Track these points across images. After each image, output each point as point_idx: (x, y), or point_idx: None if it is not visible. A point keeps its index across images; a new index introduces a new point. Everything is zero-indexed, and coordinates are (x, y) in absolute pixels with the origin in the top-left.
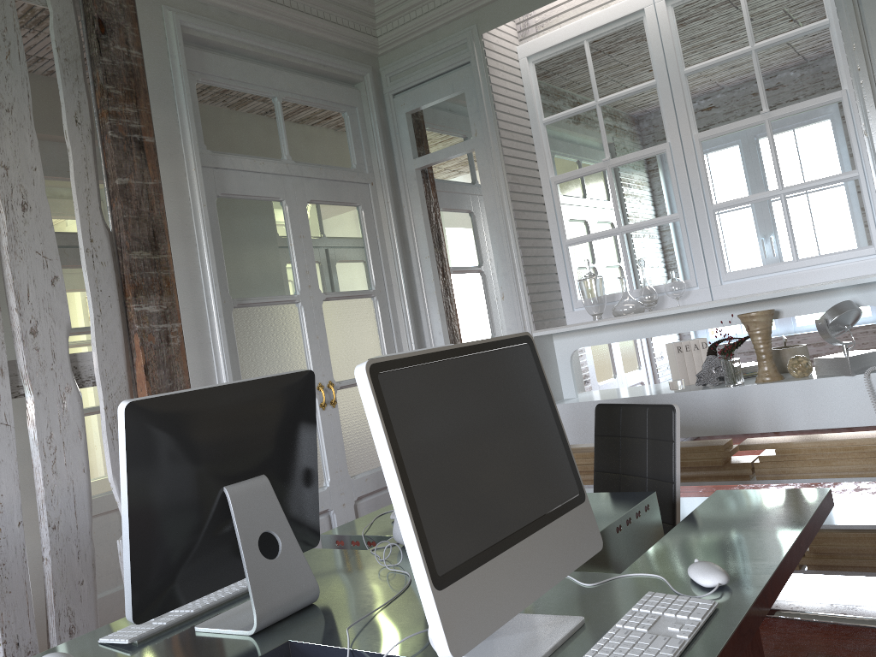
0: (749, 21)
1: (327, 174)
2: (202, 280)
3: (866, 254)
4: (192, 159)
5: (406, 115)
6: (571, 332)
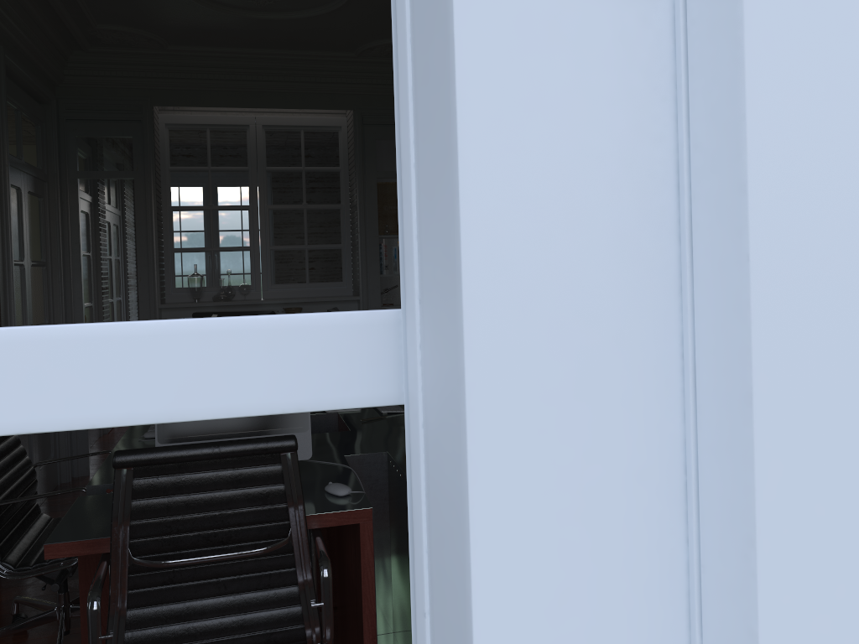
0: (304, 154)
1: (35, 173)
2: (5, 244)
3: (340, 285)
4: (6, 157)
5: (76, 138)
6: (176, 307)
